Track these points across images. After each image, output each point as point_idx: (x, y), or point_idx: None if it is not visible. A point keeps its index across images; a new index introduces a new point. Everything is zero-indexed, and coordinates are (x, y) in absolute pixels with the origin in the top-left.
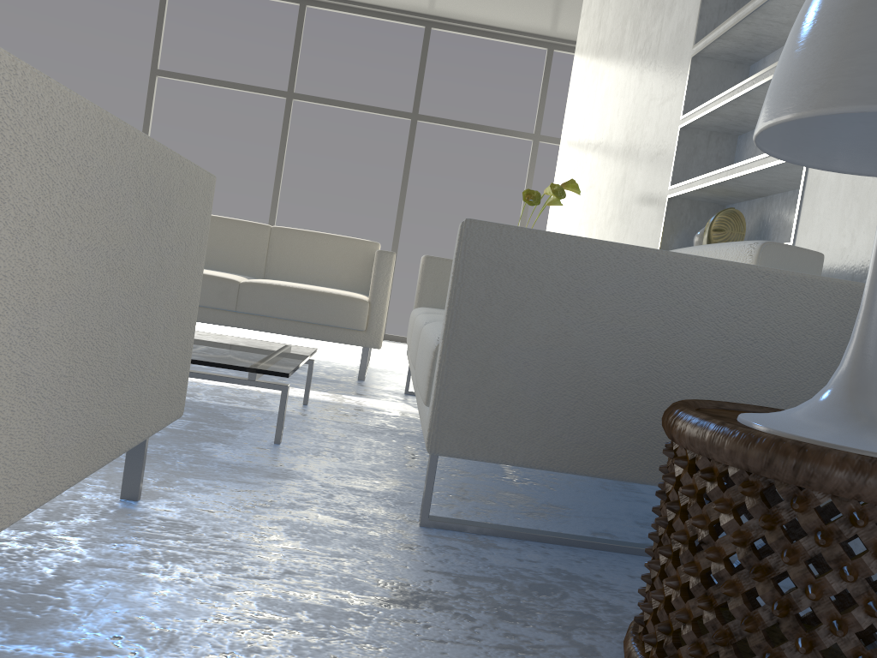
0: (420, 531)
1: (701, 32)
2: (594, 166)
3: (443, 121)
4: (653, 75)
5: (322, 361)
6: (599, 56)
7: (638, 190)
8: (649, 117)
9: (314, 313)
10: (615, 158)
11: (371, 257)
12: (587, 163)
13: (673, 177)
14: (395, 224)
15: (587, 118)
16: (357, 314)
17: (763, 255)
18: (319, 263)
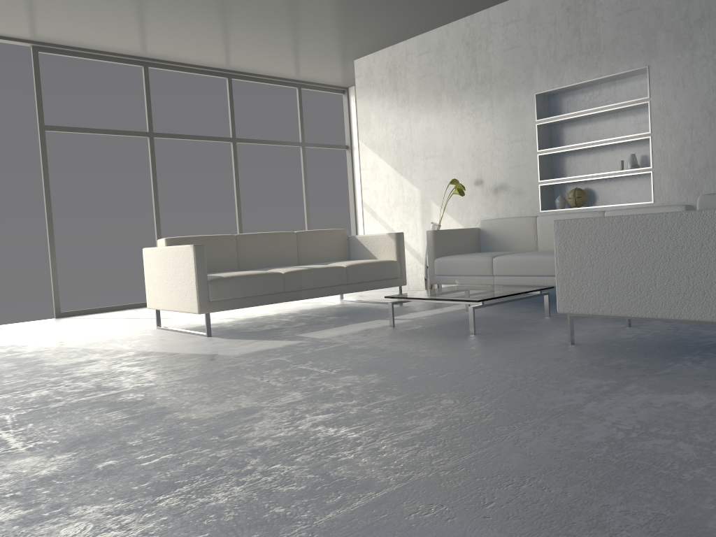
0: None
1: (537, 114)
2: (431, 168)
3: (251, 141)
4: (494, 127)
5: (339, 305)
6: (404, 106)
7: (501, 181)
8: (498, 147)
9: (380, 274)
10: (461, 164)
11: (346, 238)
12: (417, 165)
13: (539, 176)
14: (237, 215)
15: (403, 140)
16: (396, 269)
17: (686, 209)
18: (324, 248)
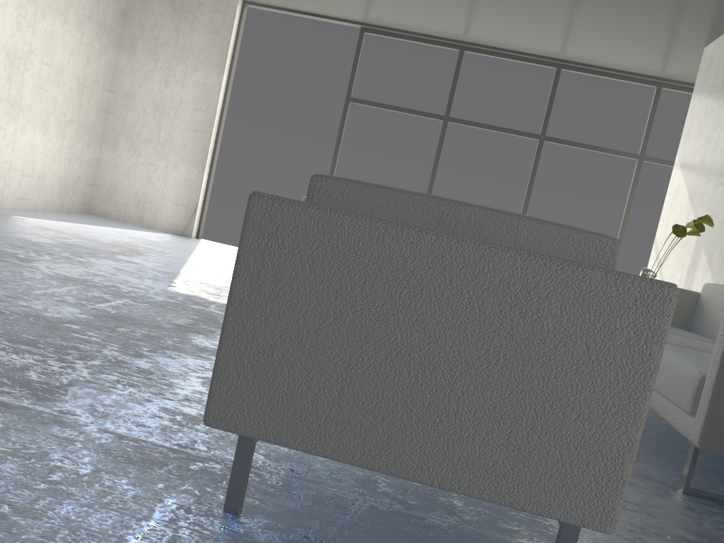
0: (686, 497)
1: None
2: (717, 200)
3: (564, 142)
4: None
5: None
6: (722, 109)
7: None
8: None
9: None
10: None
11: None
12: (707, 195)
13: None
14: None
15: (707, 158)
16: None
17: None
18: None
